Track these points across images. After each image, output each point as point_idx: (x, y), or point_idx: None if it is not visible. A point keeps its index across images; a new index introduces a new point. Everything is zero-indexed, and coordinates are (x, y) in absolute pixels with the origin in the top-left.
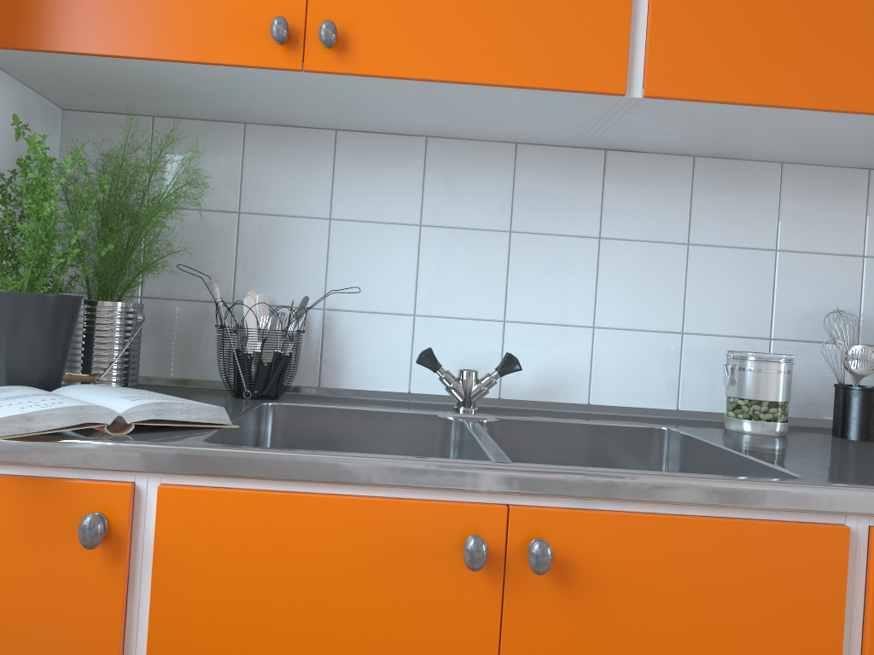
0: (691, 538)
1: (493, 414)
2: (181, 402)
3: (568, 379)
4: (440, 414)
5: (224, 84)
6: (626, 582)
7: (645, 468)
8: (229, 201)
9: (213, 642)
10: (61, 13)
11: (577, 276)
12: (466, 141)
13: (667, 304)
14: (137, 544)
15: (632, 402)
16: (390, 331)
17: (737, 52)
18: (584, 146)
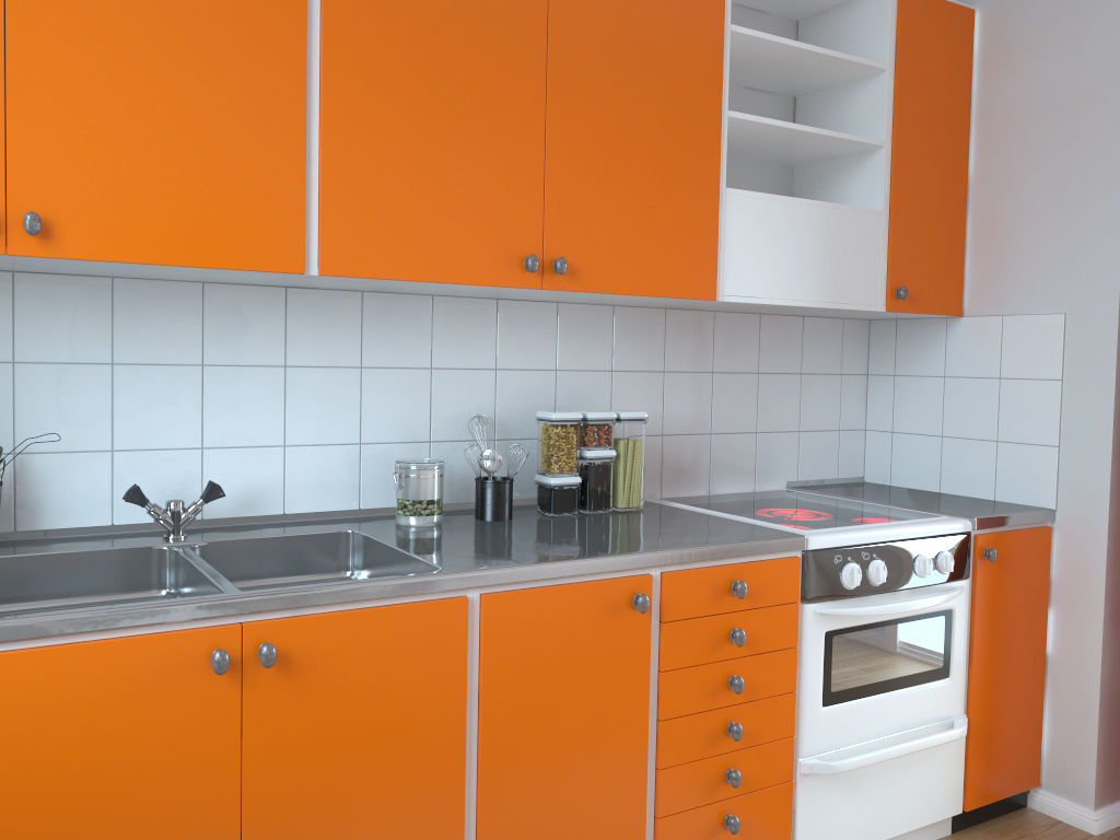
0: (370, 622)
1: (203, 539)
2: None
3: (265, 494)
4: (154, 546)
5: None
6: (329, 660)
7: (336, 565)
8: None
9: (9, 773)
10: None
11: (267, 402)
12: (154, 281)
13: (347, 420)
14: None
15: (321, 507)
16: (88, 468)
17: (389, 239)
18: (267, 285)
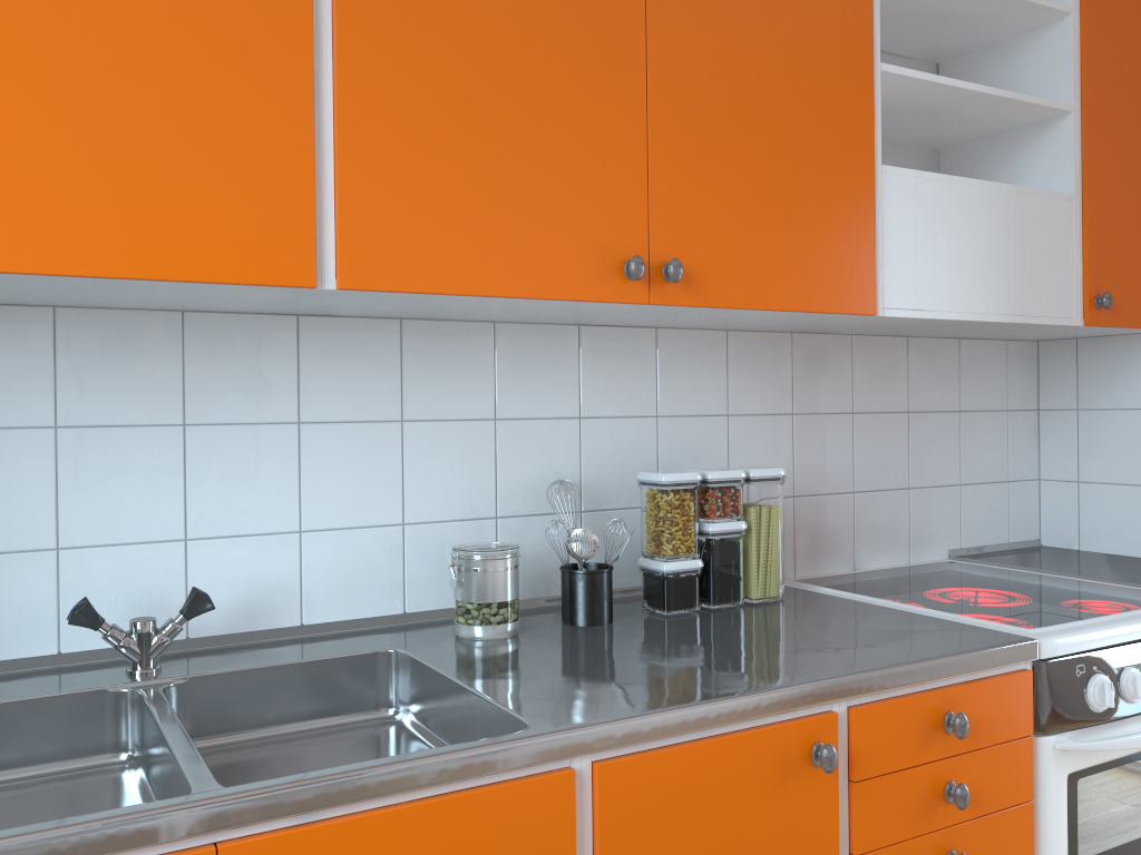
0: (426, 824)
1: (183, 673)
2: None
3: (275, 600)
4: (110, 688)
5: None
6: None
7: (374, 700)
8: None
9: None
10: None
11: (275, 472)
12: (113, 310)
13: (385, 492)
14: None
15: (353, 613)
16: (23, 575)
17: (436, 237)
18: (271, 312)
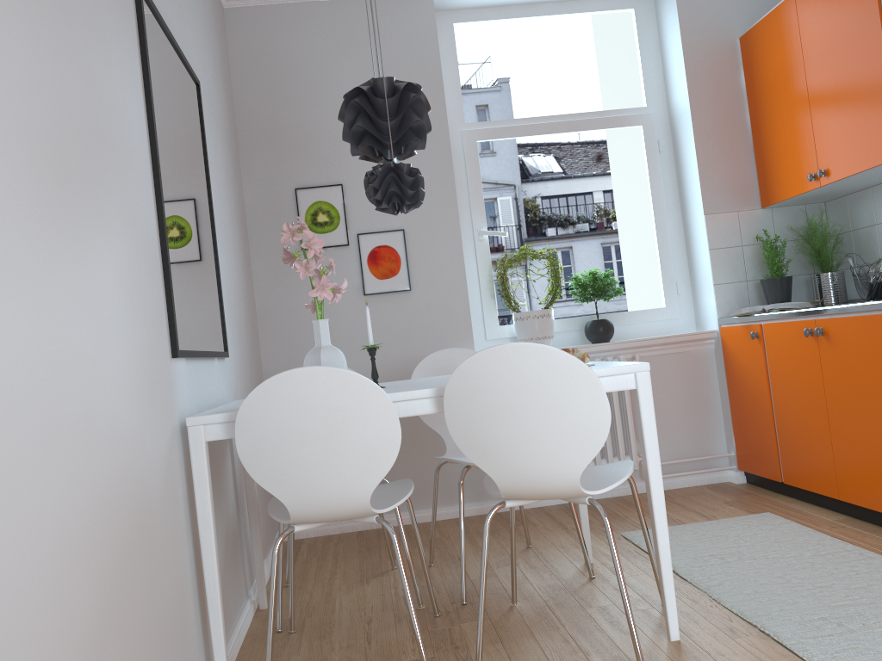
0: (849, 323)
1: None
2: (781, 303)
3: None
4: None
5: (823, 191)
6: (839, 338)
7: None
8: (872, 221)
9: (776, 361)
10: (773, 191)
11: None
12: None
13: None
14: (764, 339)
15: None
16: None
17: None
18: None
